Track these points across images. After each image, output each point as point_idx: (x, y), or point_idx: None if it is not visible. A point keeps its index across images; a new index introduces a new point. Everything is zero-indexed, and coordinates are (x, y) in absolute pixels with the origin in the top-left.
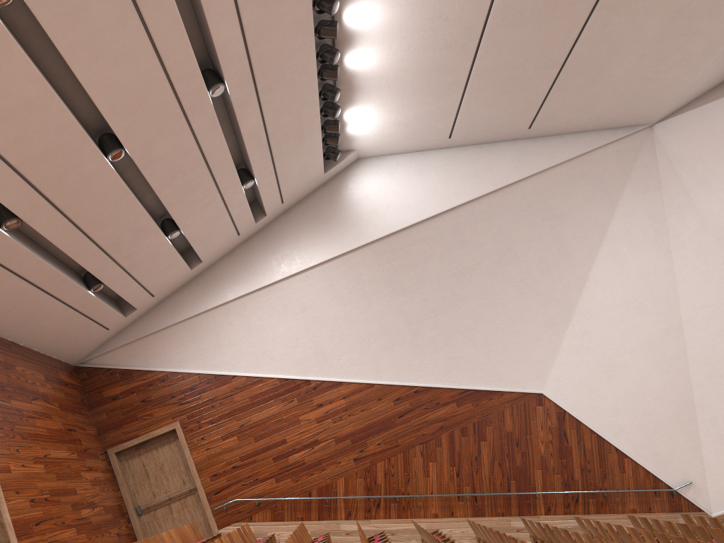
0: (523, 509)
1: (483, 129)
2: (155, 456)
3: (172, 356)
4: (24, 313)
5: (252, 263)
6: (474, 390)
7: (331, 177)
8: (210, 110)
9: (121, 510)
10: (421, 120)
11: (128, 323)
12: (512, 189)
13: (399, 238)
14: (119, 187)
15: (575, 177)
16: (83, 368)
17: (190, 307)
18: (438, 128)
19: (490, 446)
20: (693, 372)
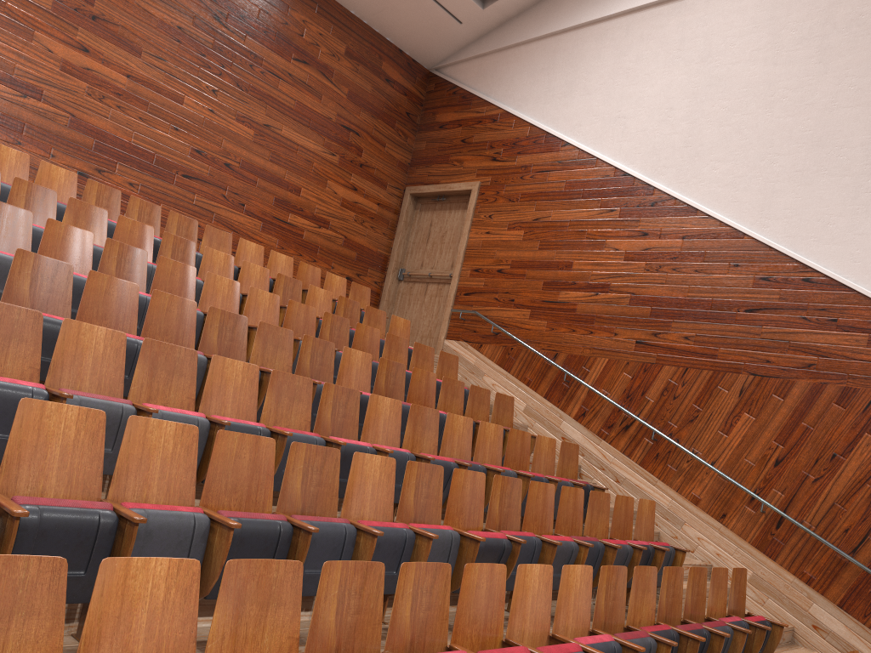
0: (856, 603)
1: None
2: (444, 219)
3: (516, 89)
4: None
5: None
6: None
7: None
8: None
9: (381, 261)
10: None
11: (492, 24)
12: None
13: None
14: None
15: None
16: (435, 78)
17: (563, 17)
18: None
19: None
20: None
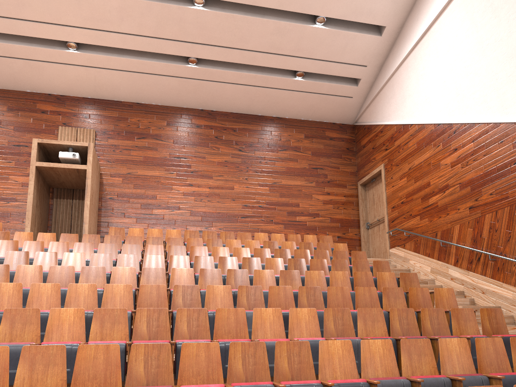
0: None
1: None
2: (377, 189)
3: (385, 112)
4: (263, 101)
5: (421, 12)
6: None
7: None
8: None
9: (355, 223)
10: None
11: (366, 90)
12: None
13: None
14: (224, 16)
15: None
16: (356, 126)
17: (390, 69)
18: None
19: None
20: None
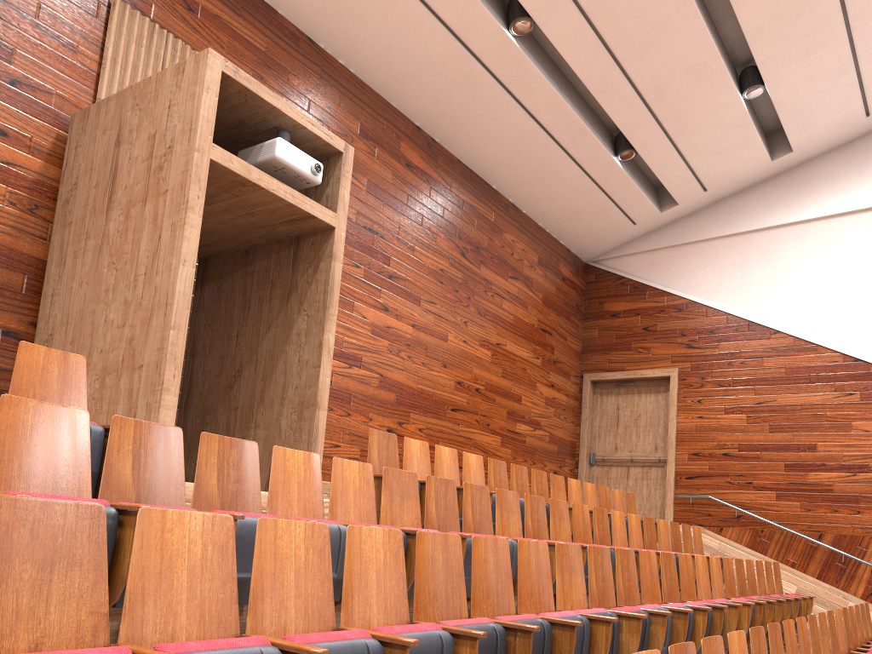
0: None
1: None
2: (634, 402)
3: (701, 281)
4: (529, 168)
5: None
6: None
7: None
8: None
9: (572, 448)
10: None
11: (662, 223)
12: None
13: None
14: None
15: None
16: (594, 269)
17: (751, 218)
18: None
19: None
20: None
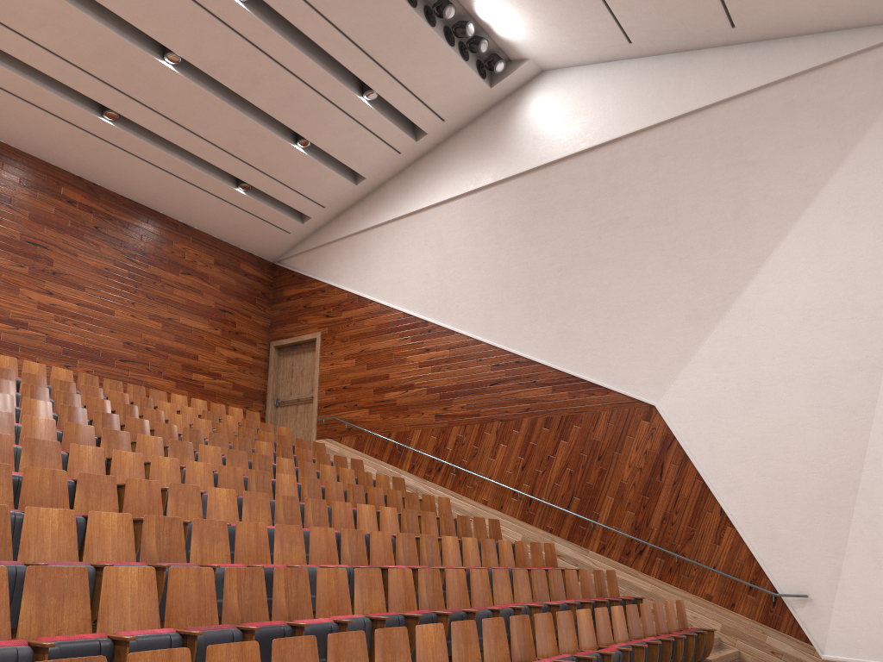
0: (575, 535)
1: (665, 29)
2: (301, 359)
3: (333, 270)
4: (178, 198)
5: (412, 186)
6: (577, 378)
7: (508, 93)
8: (247, 14)
9: (261, 395)
10: (571, 19)
11: (310, 231)
12: (697, 119)
13: (547, 174)
14: (195, 89)
15: (794, 105)
16: (278, 267)
17: (355, 224)
18: (601, 29)
19: (568, 449)
20: (874, 439)
